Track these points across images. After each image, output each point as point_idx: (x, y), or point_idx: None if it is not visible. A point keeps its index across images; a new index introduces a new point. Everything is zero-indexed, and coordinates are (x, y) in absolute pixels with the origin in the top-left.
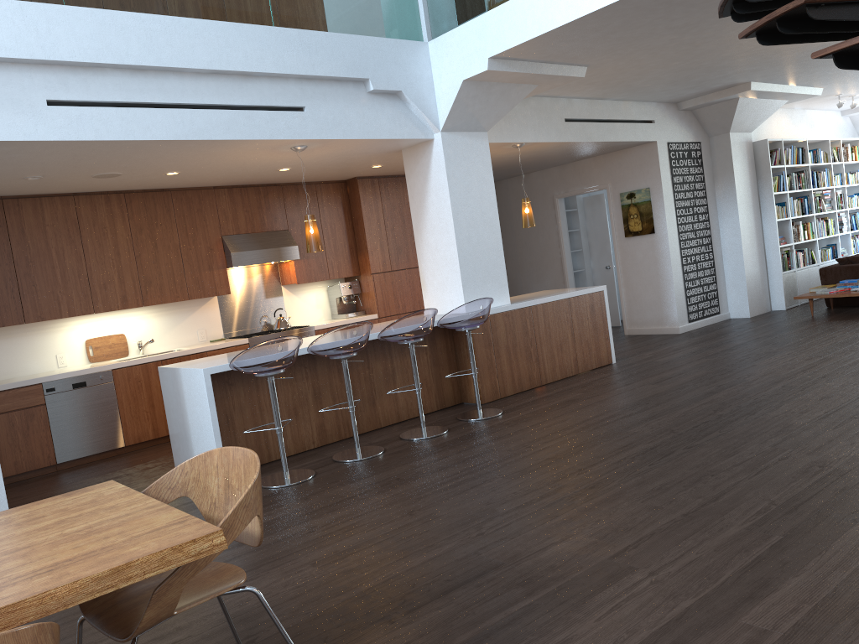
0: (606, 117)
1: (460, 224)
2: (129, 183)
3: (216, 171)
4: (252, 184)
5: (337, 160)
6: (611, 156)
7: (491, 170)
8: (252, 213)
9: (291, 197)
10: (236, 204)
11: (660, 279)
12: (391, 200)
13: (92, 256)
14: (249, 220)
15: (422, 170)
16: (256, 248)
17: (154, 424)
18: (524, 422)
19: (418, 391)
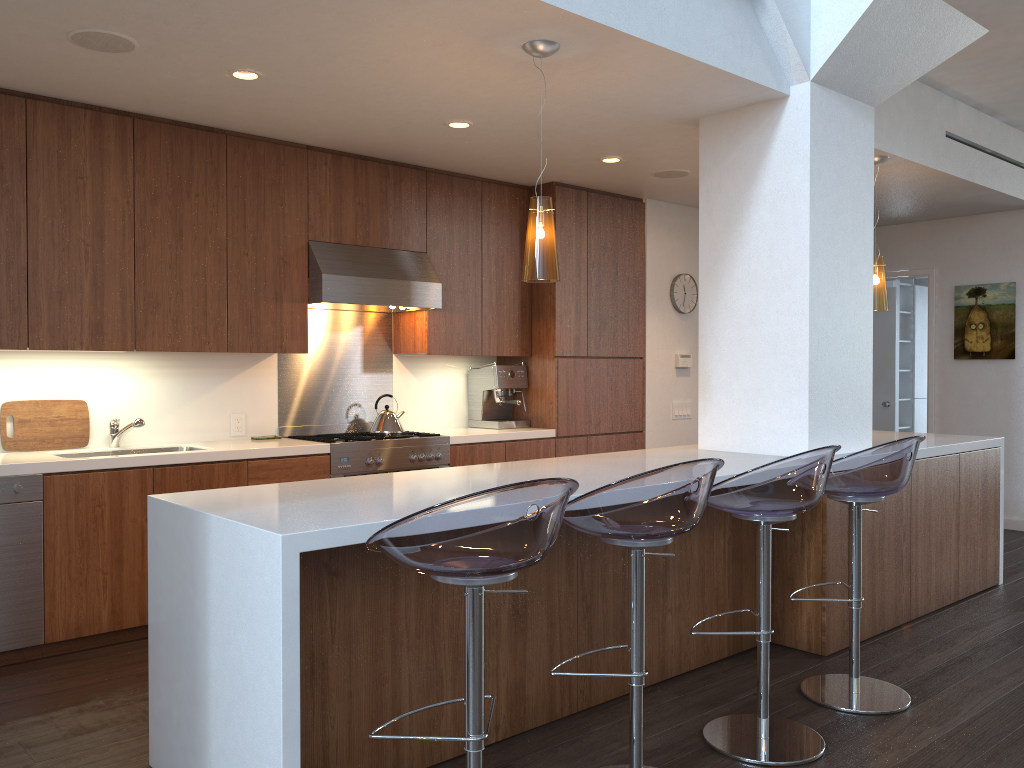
0: (993, 148)
1: (819, 275)
2: (148, 88)
3: (333, 93)
4: (377, 158)
5: (568, 121)
6: (947, 224)
7: (871, 183)
8: (370, 210)
9: (439, 196)
10: (343, 186)
11: (1014, 437)
12: (602, 235)
13: (45, 229)
14: (362, 222)
15: (745, 160)
16: (368, 274)
17: (116, 601)
18: (1013, 748)
19: (766, 637)
